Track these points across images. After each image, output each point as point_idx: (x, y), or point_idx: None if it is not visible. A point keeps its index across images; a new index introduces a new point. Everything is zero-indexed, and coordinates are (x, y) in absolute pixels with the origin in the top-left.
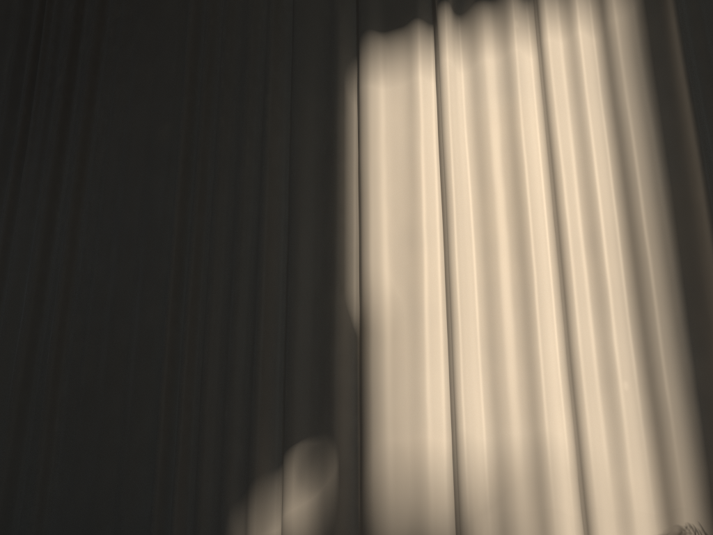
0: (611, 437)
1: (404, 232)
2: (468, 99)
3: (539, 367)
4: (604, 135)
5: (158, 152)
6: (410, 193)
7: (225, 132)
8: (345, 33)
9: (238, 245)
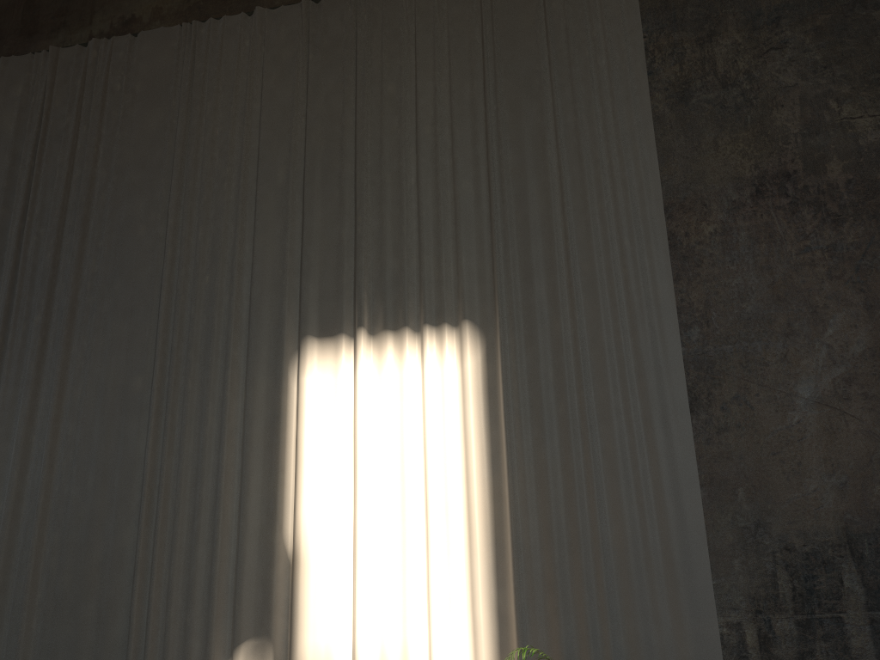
0: (449, 640)
1: (327, 490)
2: (375, 398)
3: (409, 593)
4: (457, 440)
5: (132, 400)
6: (332, 463)
7: (191, 392)
8: (289, 331)
9: (201, 487)
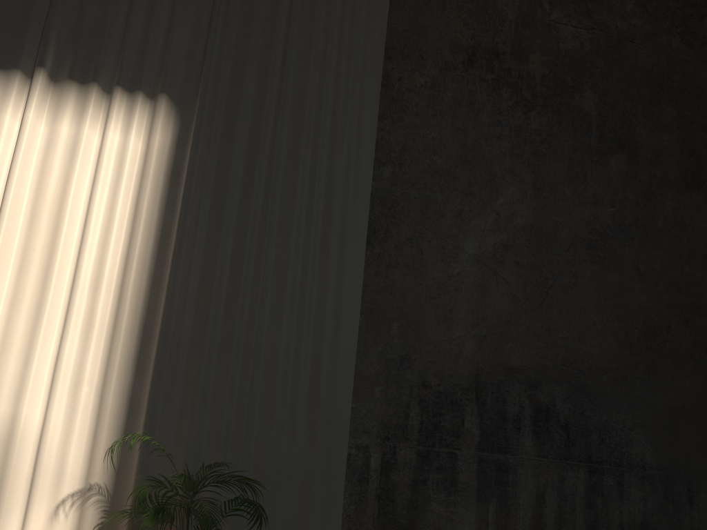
0: (67, 422)
1: None
2: (41, 150)
3: (32, 365)
4: (126, 215)
5: None
6: None
7: None
8: None
9: None
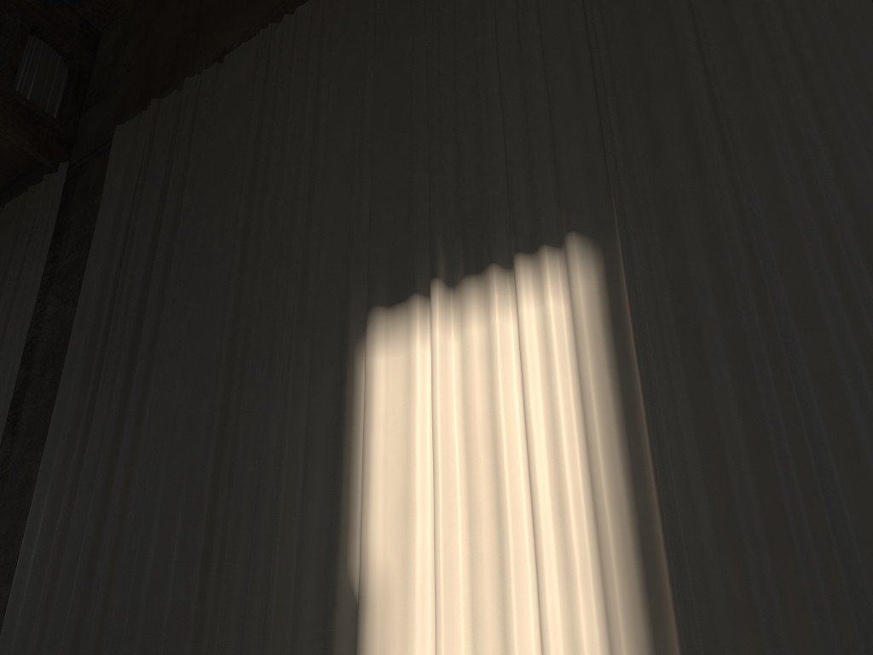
0: None
1: (399, 501)
2: (458, 367)
3: (511, 641)
4: (572, 400)
5: (198, 426)
6: (405, 462)
7: (254, 405)
8: (356, 308)
9: (258, 517)
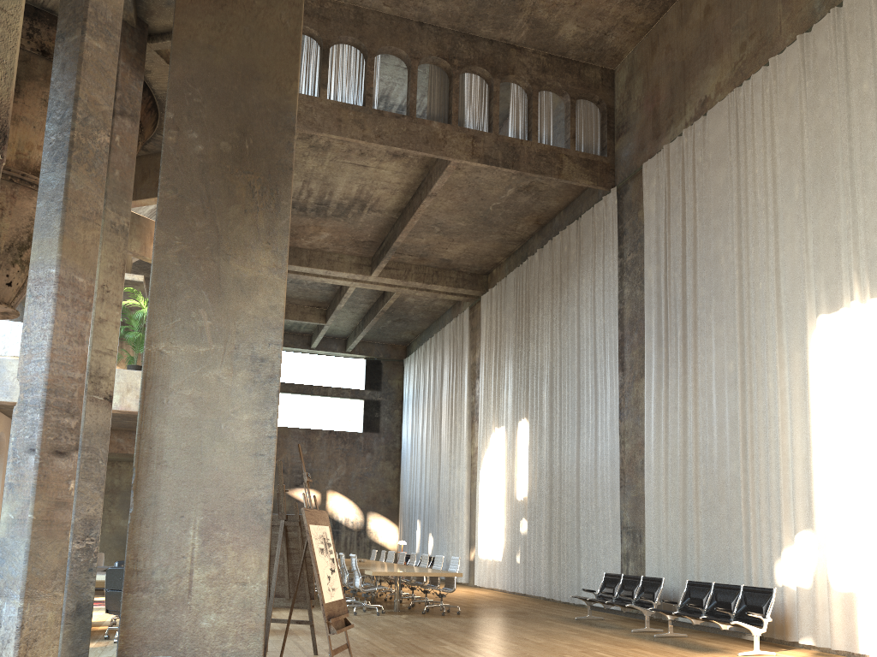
0: None
1: (841, 428)
2: (869, 354)
3: None
4: None
5: (729, 378)
6: (842, 407)
7: (758, 368)
8: (810, 313)
9: (768, 431)
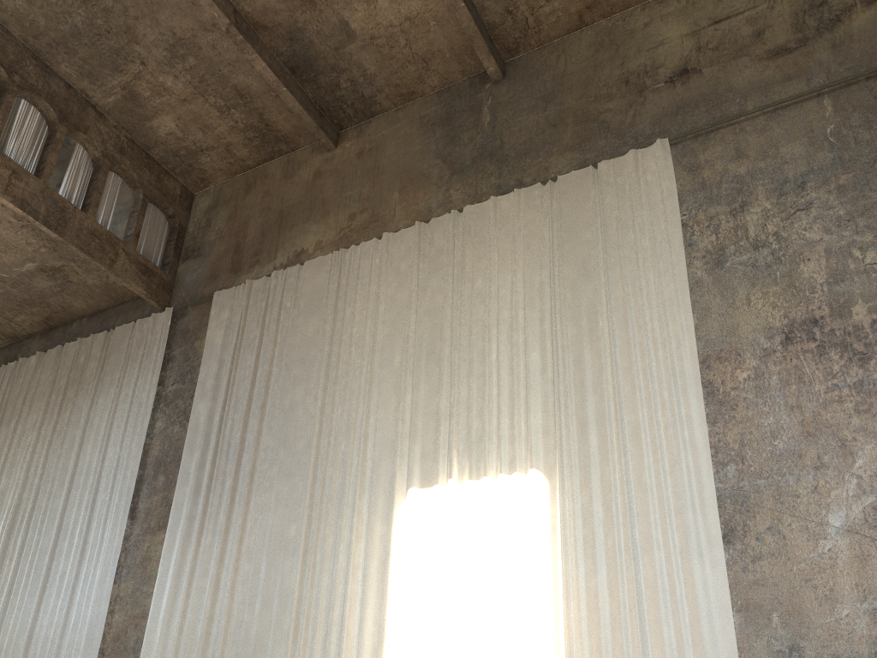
0: None
1: (423, 615)
2: (461, 537)
3: None
4: (525, 571)
5: (288, 543)
6: (427, 592)
7: (328, 536)
8: (399, 484)
9: (332, 613)
